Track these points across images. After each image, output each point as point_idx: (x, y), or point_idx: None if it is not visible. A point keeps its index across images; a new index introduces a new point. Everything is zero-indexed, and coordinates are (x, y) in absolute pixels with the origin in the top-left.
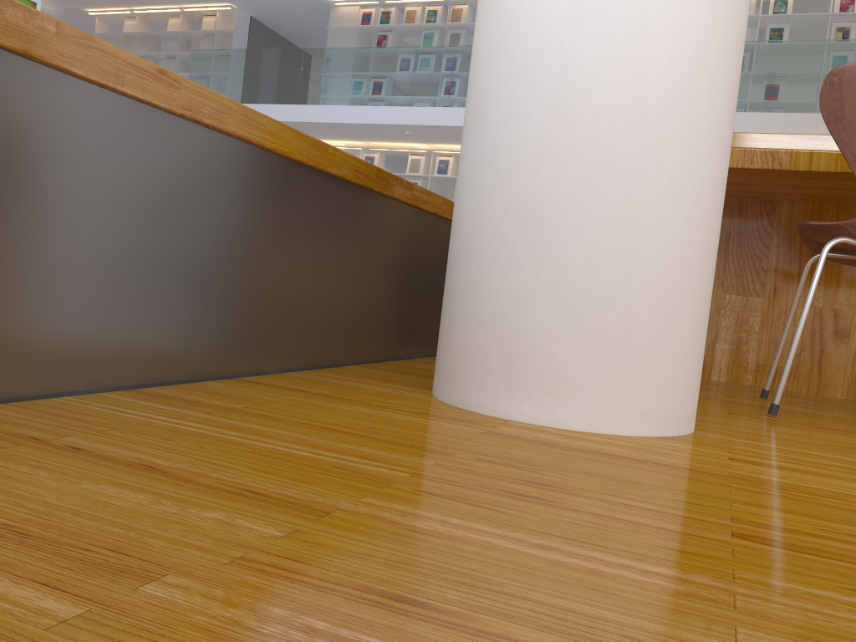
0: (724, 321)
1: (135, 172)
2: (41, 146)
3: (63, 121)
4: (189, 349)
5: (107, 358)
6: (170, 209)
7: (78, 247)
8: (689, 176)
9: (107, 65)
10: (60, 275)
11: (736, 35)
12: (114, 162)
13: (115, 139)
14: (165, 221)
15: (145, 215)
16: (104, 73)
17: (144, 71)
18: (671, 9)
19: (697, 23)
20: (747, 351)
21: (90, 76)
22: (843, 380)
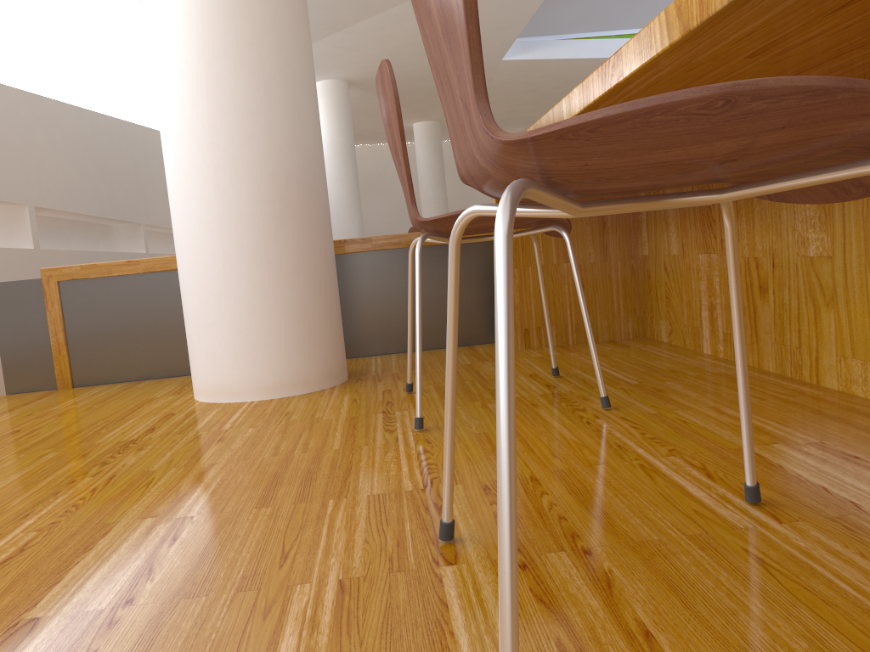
0: (701, 285)
1: (129, 300)
2: (87, 304)
3: (93, 293)
4: (178, 362)
5: (134, 369)
6: (151, 309)
7: (111, 332)
8: (194, 261)
9: (103, 270)
10: (105, 343)
11: (206, 170)
12: (118, 300)
13: (117, 292)
14: (150, 314)
15: (139, 314)
16: (102, 273)
17: (120, 265)
18: (171, 179)
19: (179, 180)
20: (717, 318)
21: (97, 276)
22: (771, 348)
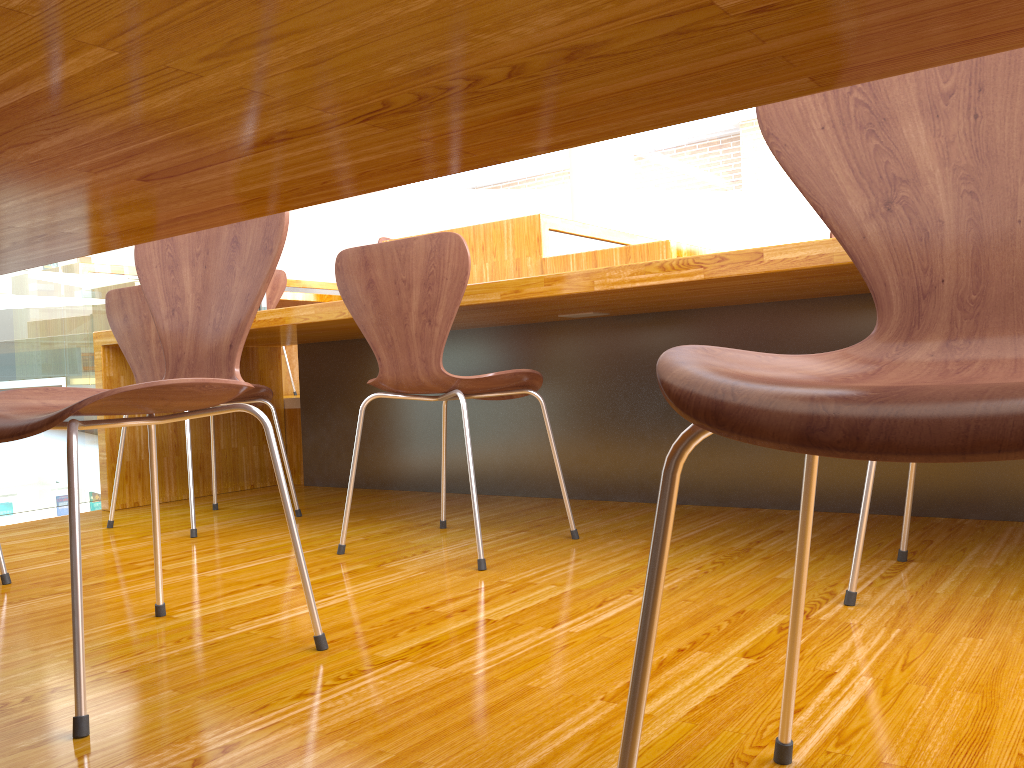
0: None
1: None
2: None
3: None
4: None
5: None
6: None
7: None
8: None
9: None
10: None
11: None
12: None
13: None
14: None
15: None
16: None
17: None
18: None
19: None
20: None
21: None
22: None
